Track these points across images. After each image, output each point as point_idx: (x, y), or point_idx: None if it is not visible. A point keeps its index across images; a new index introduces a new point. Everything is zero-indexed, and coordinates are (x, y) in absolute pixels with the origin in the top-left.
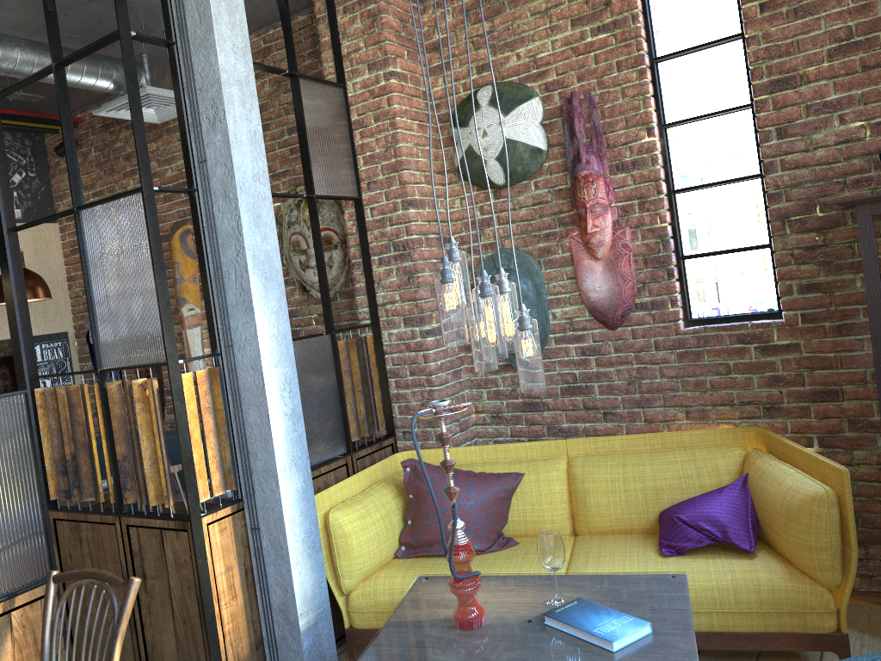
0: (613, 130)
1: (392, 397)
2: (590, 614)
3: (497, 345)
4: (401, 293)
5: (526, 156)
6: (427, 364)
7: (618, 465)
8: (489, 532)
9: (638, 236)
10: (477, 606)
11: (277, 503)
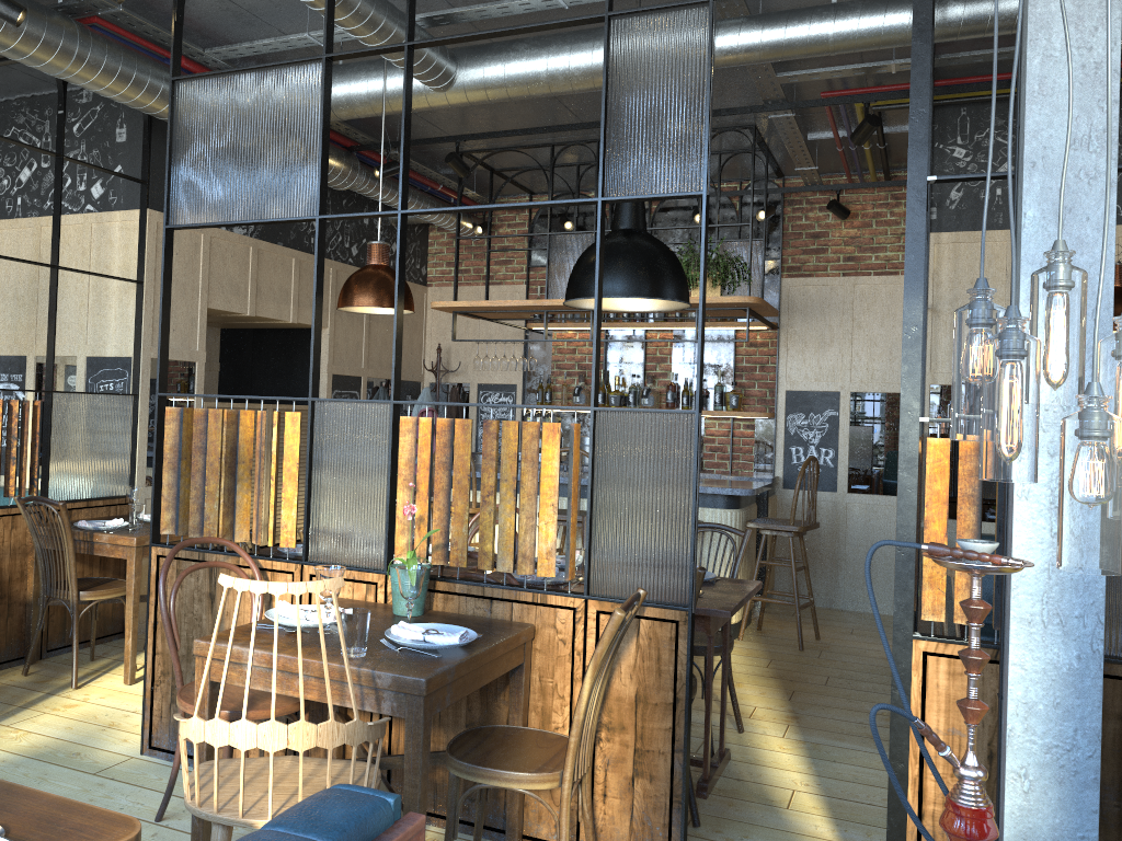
0: None
1: None
2: None
3: (988, 453)
4: None
5: None
6: None
7: None
8: None
9: None
10: None
11: (1007, 667)
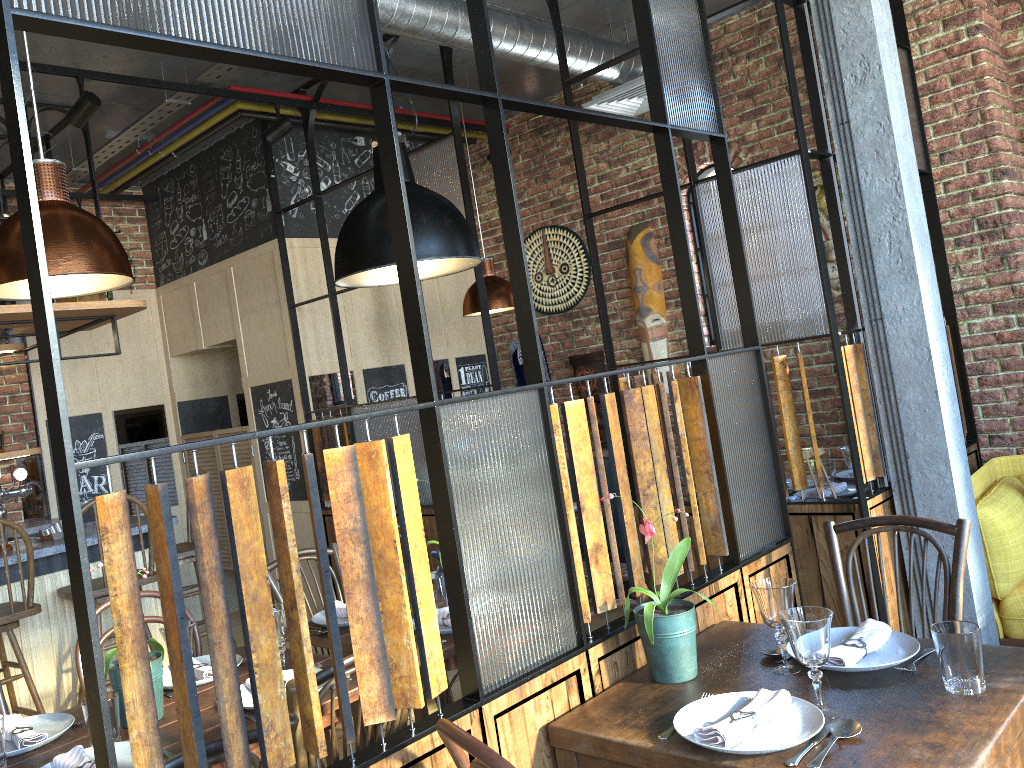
0: None
1: (974, 397)
2: None
3: None
4: (989, 276)
5: None
6: None
7: None
8: None
9: None
10: None
11: (946, 489)
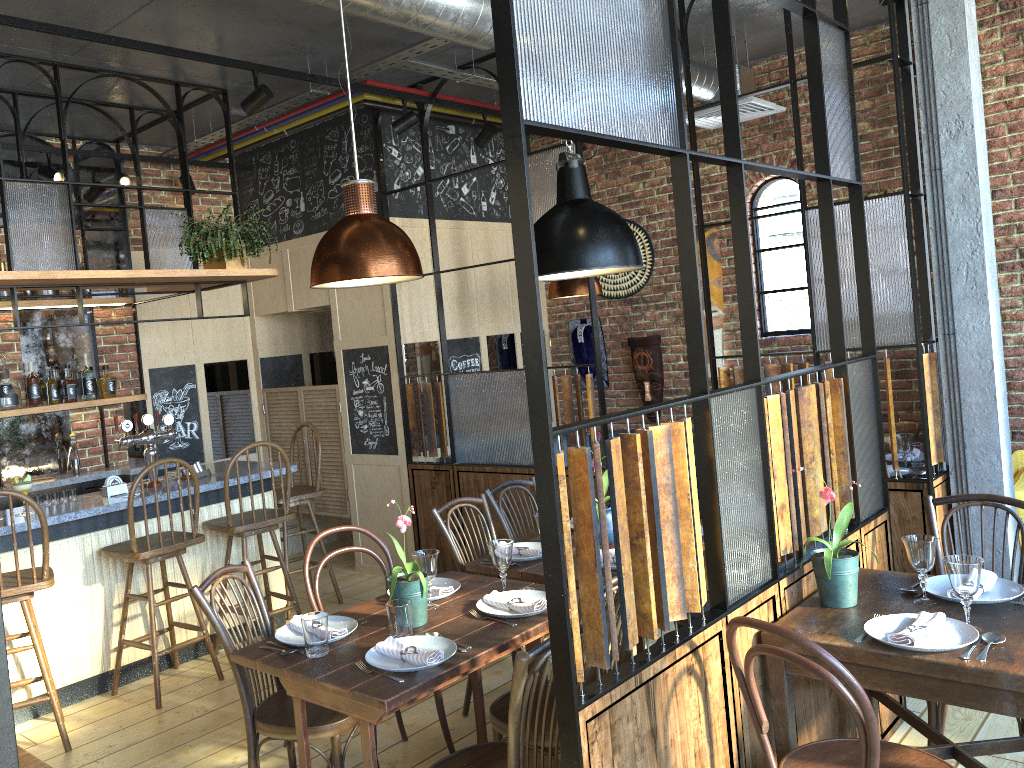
0: None
1: None
2: None
3: None
4: None
5: None
6: None
7: None
8: None
9: None
10: None
11: (996, 474)
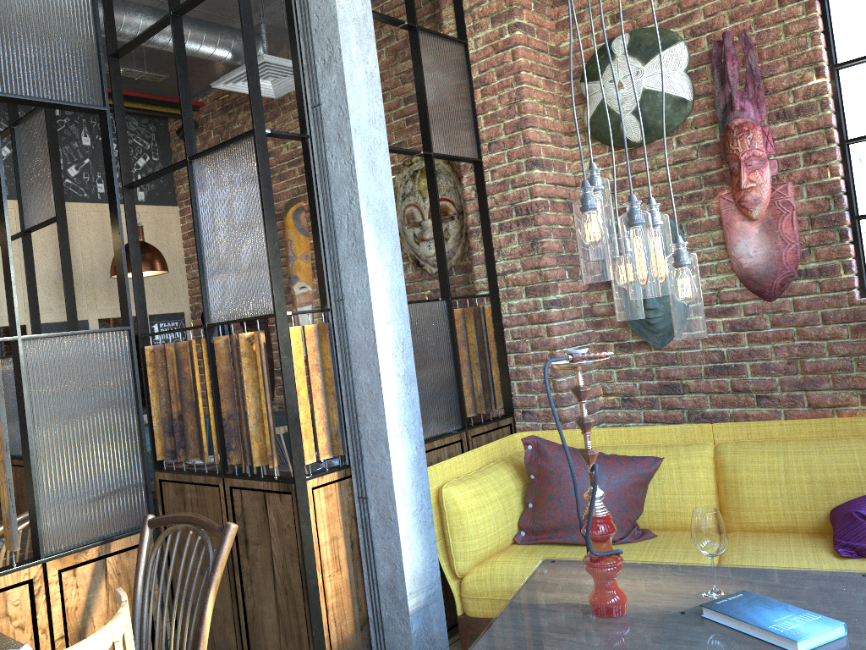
0: (772, 73)
1: (511, 373)
2: (762, 608)
3: (649, 281)
4: (523, 260)
5: (668, 107)
6: (550, 338)
7: (777, 453)
8: (623, 520)
9: (803, 192)
10: (618, 590)
11: (387, 470)
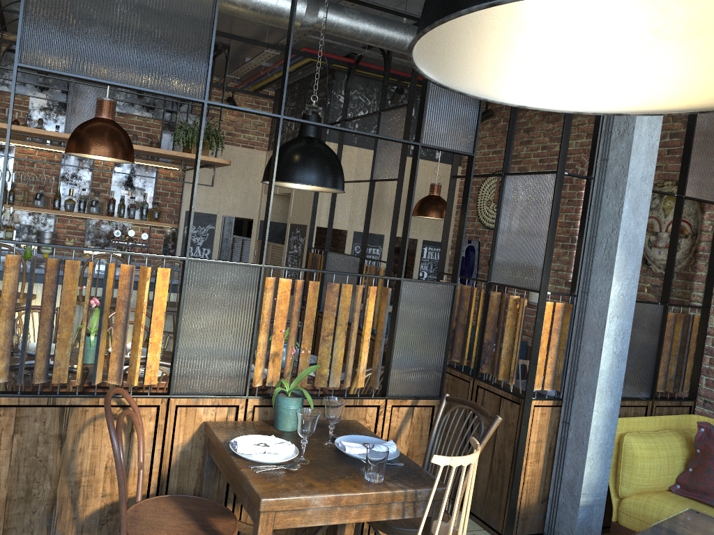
0: None
1: (703, 370)
2: None
3: None
4: None
5: None
6: None
7: None
8: None
9: None
10: None
11: (588, 412)
